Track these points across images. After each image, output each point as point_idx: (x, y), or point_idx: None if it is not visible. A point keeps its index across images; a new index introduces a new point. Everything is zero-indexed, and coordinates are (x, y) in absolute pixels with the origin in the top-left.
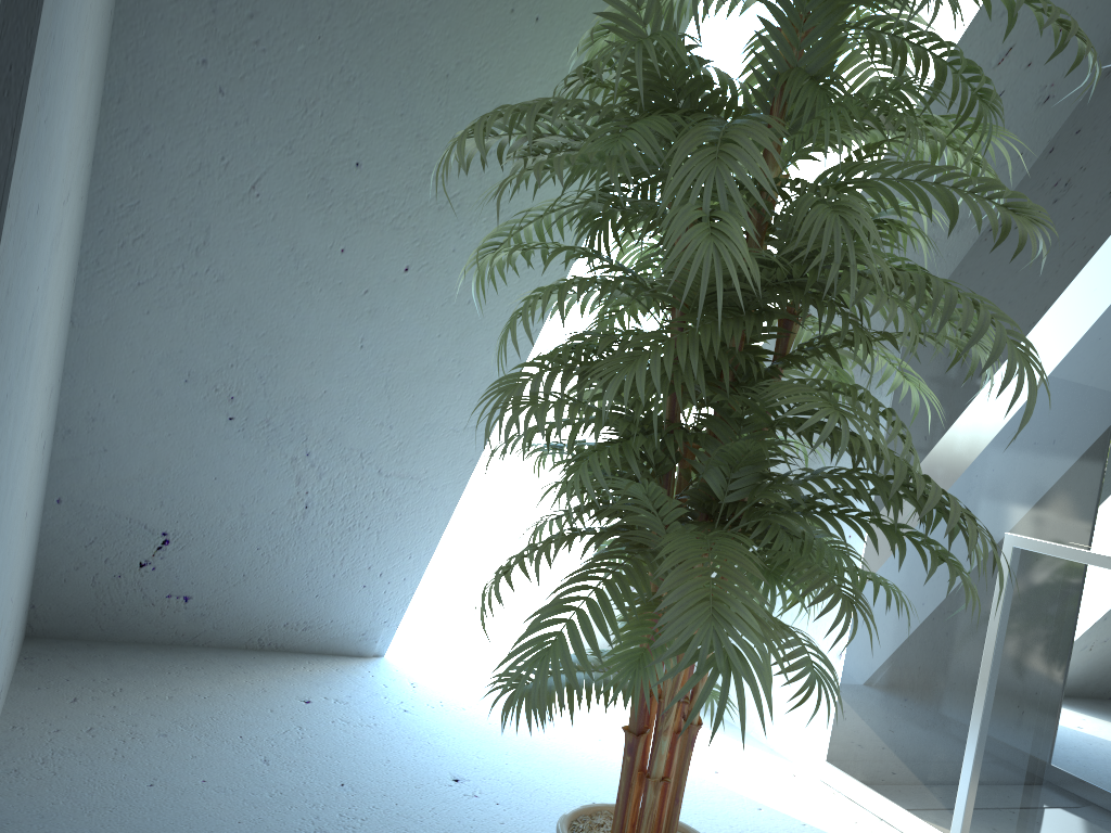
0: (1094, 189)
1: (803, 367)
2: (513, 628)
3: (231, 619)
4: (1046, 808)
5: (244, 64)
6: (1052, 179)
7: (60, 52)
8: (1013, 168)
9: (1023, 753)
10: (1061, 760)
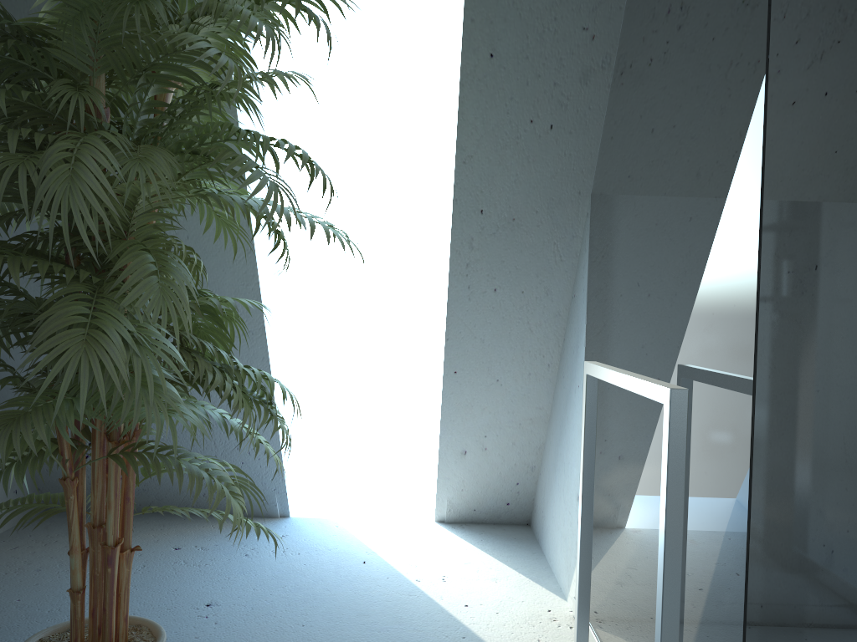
0: (646, 4)
1: (504, 239)
2: (424, 492)
3: (165, 492)
4: (644, 640)
5: None
6: (633, 7)
7: None
8: (608, 9)
9: (635, 583)
10: (649, 590)
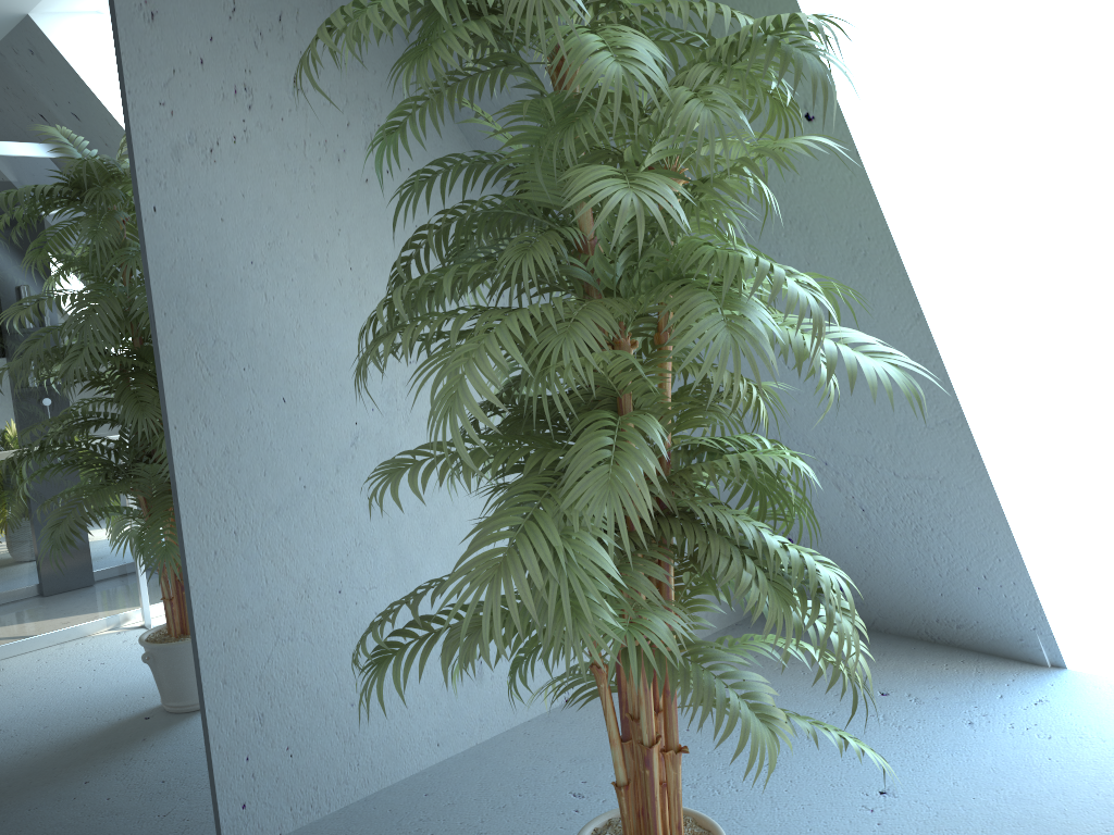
0: None
1: None
2: None
3: (888, 610)
4: None
5: None
6: None
7: (250, 334)
8: None
9: None
10: None
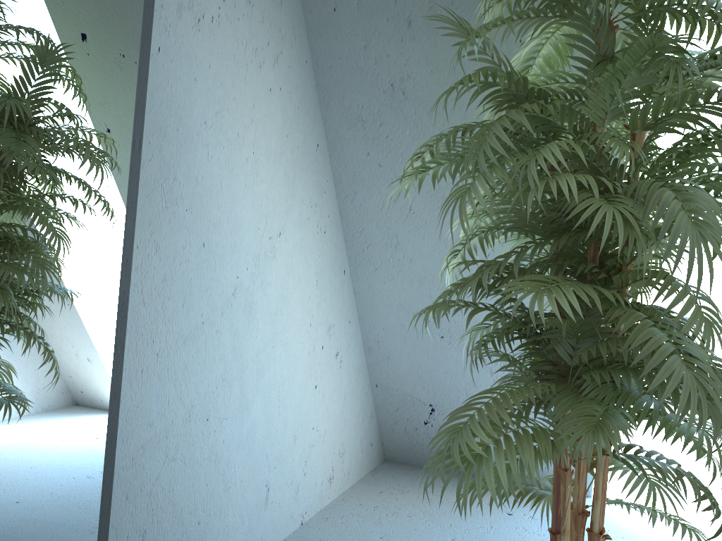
0: None
1: None
2: (715, 491)
3: None
4: None
5: (385, 149)
6: None
7: (194, 181)
8: None
9: None
10: None
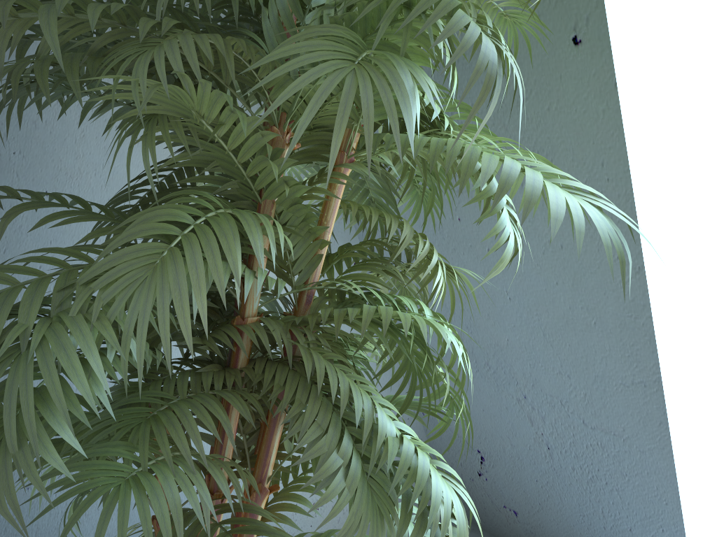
0: None
1: None
2: None
3: None
4: None
5: None
6: None
7: (31, 125)
8: None
9: None
10: None
